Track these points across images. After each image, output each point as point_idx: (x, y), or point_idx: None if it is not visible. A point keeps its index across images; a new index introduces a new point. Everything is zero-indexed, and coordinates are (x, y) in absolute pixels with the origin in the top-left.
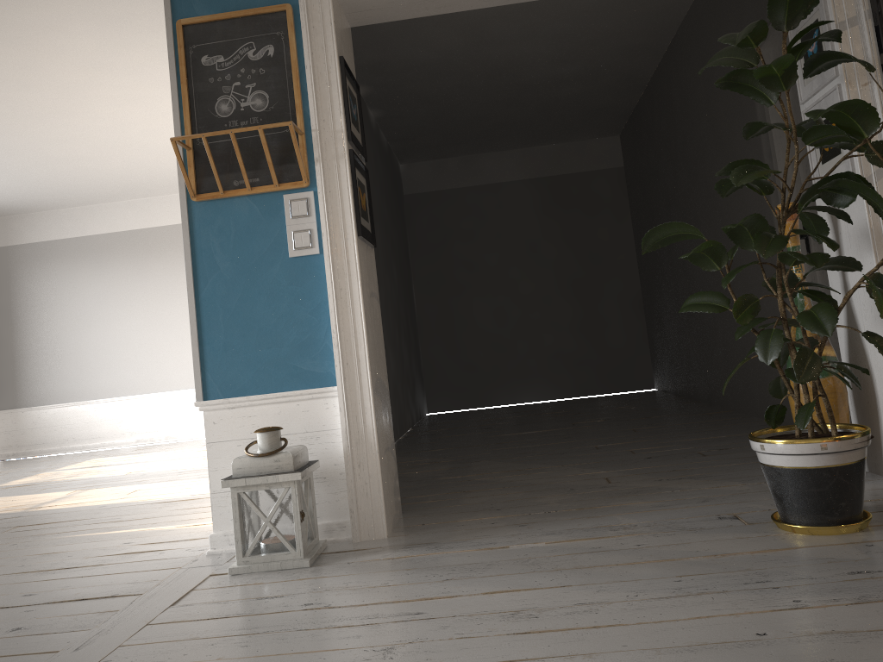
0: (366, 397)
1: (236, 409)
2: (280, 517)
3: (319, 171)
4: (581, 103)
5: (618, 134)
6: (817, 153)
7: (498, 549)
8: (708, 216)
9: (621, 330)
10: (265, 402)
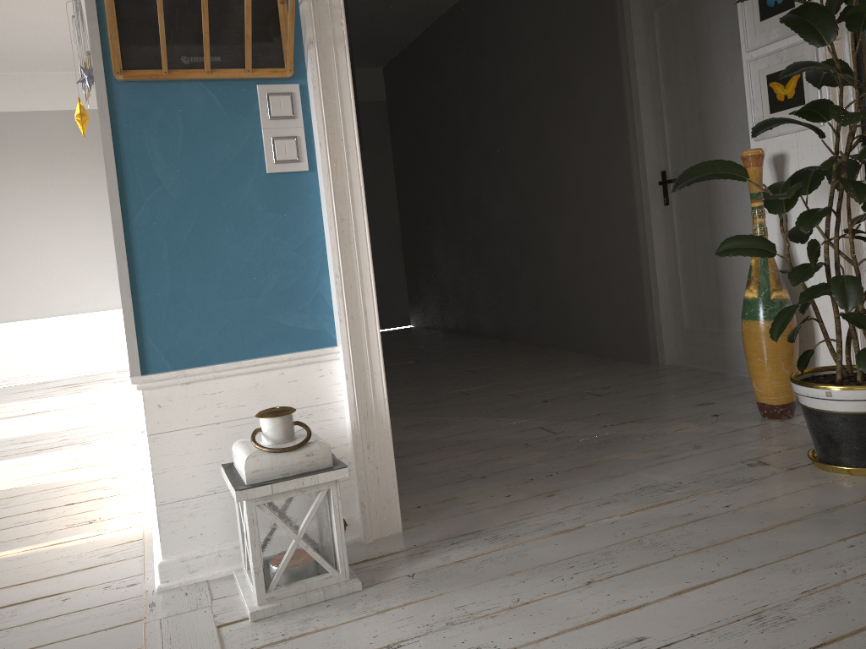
0: (375, 360)
1: (193, 384)
2: (313, 530)
3: (314, 57)
4: (369, 27)
5: (382, 67)
6: (764, 103)
7: (577, 530)
8: (525, 158)
9: (380, 268)
10: (237, 372)
